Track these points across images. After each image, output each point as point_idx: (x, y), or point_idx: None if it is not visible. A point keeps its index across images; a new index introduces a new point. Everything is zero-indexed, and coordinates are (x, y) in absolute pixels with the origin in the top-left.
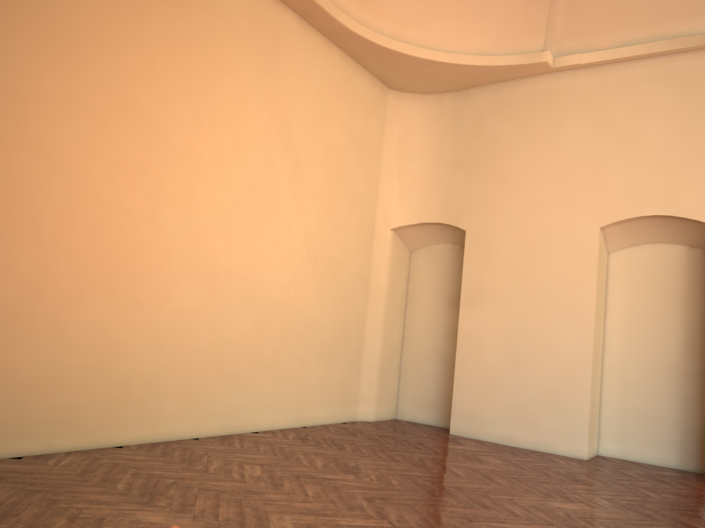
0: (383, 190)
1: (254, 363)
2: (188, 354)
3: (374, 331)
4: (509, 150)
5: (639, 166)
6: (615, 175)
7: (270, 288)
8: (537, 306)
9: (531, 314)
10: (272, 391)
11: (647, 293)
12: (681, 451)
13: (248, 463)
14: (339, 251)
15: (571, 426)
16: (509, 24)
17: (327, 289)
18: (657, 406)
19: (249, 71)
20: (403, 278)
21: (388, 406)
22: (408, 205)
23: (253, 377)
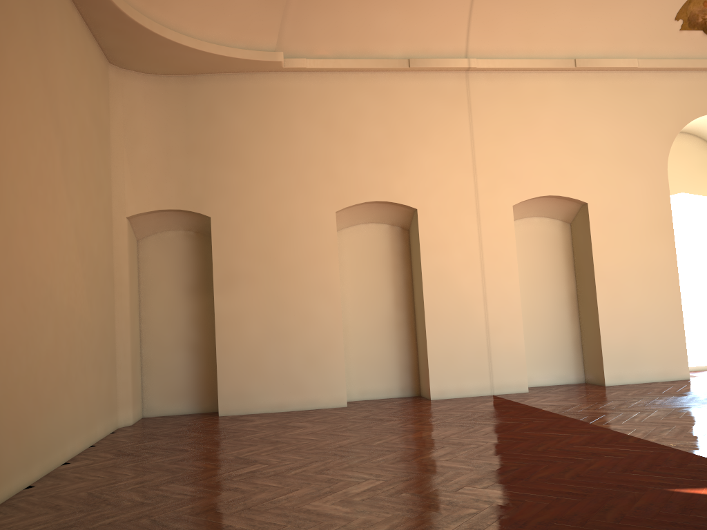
0: (115, 174)
1: (57, 383)
2: (14, 385)
3: (124, 329)
4: (246, 140)
5: (360, 160)
6: (343, 168)
7: (59, 293)
8: (291, 284)
9: (286, 291)
10: (70, 412)
11: (365, 264)
12: (401, 383)
13: (156, 485)
14: (95, 245)
15: (331, 382)
16: (246, 20)
17: (92, 288)
18: (381, 352)
19: (26, 30)
20: (135, 268)
21: (138, 406)
22: (143, 192)
23: (57, 400)
